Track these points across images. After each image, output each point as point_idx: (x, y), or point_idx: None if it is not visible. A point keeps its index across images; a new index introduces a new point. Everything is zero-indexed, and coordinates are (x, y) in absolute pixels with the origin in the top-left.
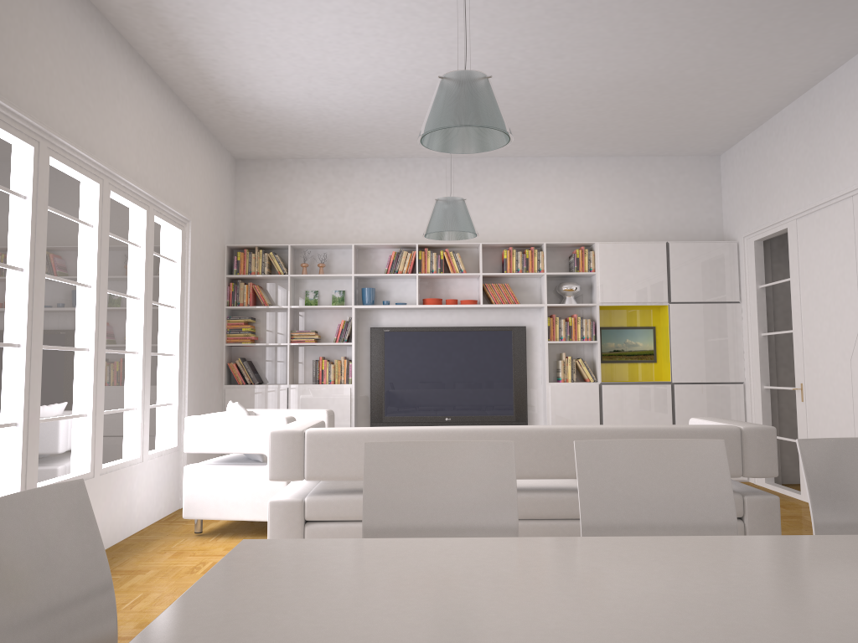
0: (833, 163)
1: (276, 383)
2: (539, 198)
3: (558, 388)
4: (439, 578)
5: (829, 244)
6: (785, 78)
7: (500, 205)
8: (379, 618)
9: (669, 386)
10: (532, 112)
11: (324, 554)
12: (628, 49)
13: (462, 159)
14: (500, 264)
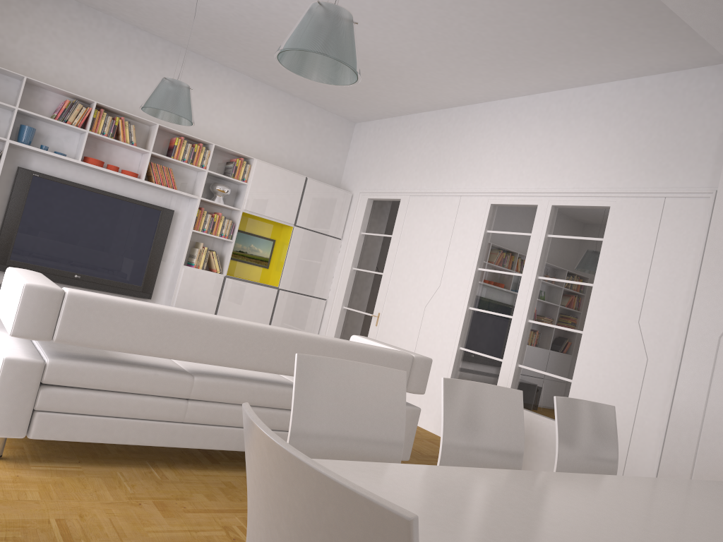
0: (452, 167)
1: None
2: (215, 102)
3: (190, 272)
4: (515, 520)
5: (432, 222)
6: (444, 95)
7: None
8: None
9: (276, 290)
10: (255, 32)
11: (377, 484)
12: (371, 26)
13: (157, 38)
14: (166, 148)
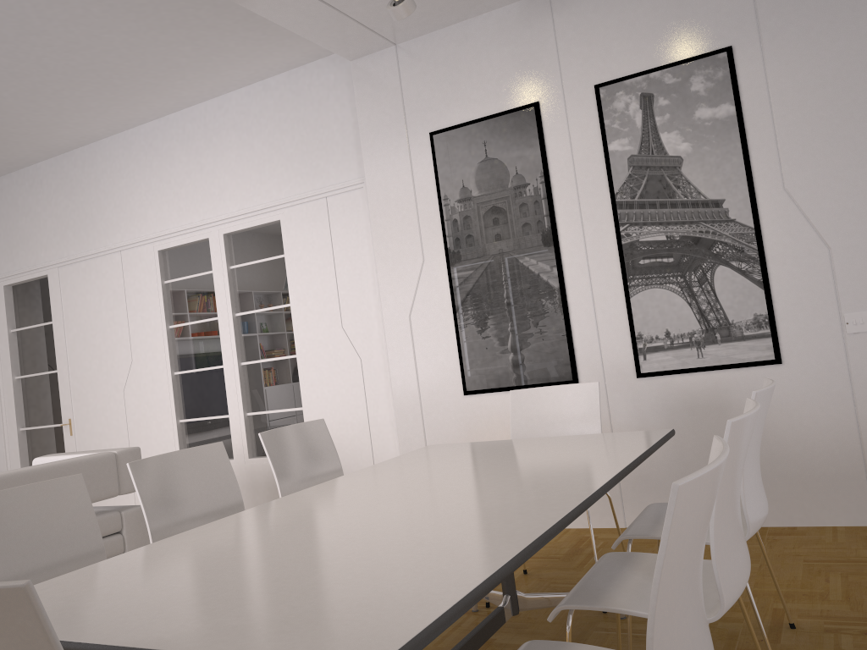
0: (99, 220)
1: None
2: None
3: None
4: (209, 560)
5: (97, 290)
6: (56, 137)
7: None
8: (252, 575)
9: None
10: None
11: (62, 592)
12: None
13: None
14: None
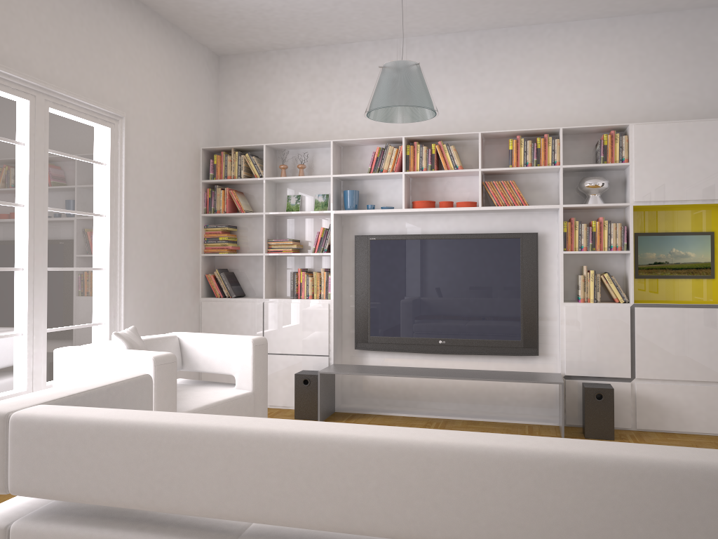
0: None
1: (258, 296)
2: (559, 74)
3: (575, 309)
4: None
5: None
6: None
7: (510, 86)
8: None
9: None
10: None
11: None
12: None
13: (464, 34)
14: (508, 157)
